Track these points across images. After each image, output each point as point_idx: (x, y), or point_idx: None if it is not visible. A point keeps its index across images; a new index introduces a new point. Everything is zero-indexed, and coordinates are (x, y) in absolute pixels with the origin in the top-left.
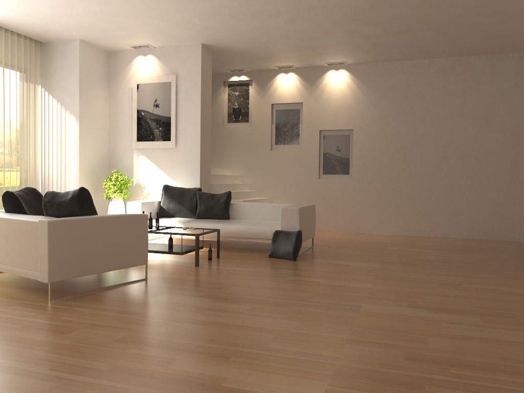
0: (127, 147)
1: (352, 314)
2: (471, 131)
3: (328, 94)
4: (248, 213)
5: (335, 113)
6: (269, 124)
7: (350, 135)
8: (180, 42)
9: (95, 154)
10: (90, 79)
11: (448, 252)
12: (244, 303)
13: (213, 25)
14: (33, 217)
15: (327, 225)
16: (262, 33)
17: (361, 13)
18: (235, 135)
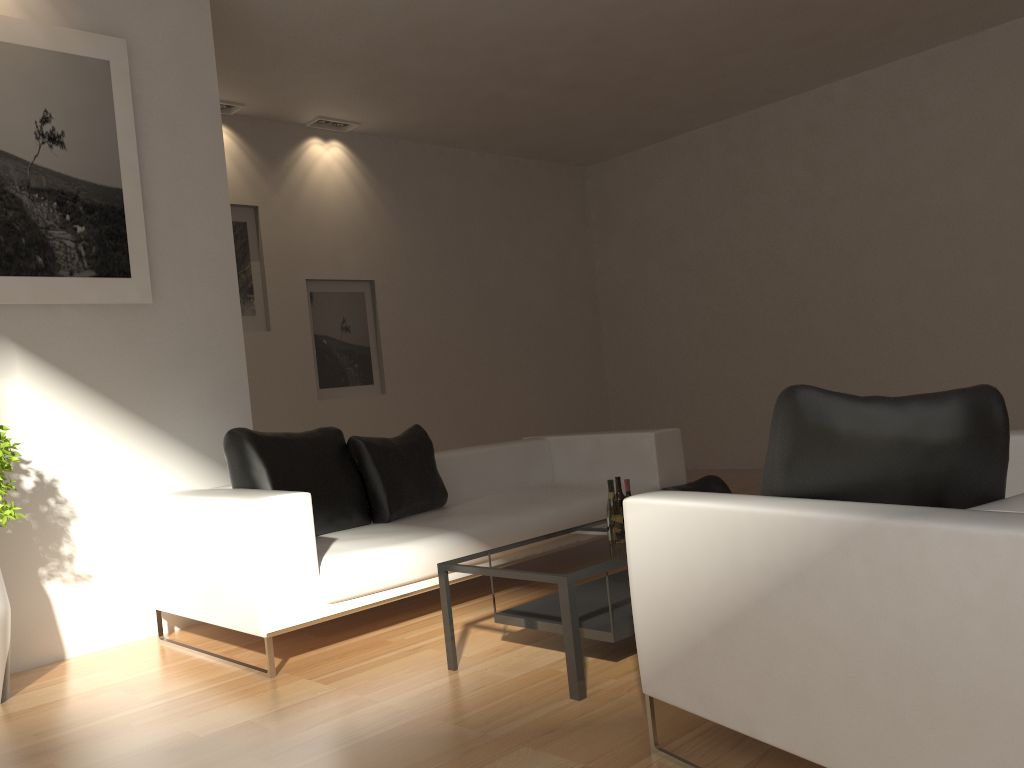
0: None
1: None
2: (546, 290)
3: (315, 193)
4: (462, 481)
5: (335, 240)
6: None
7: (366, 294)
8: None
9: None
10: None
11: None
12: None
13: None
14: None
15: None
16: None
17: (635, 28)
18: None
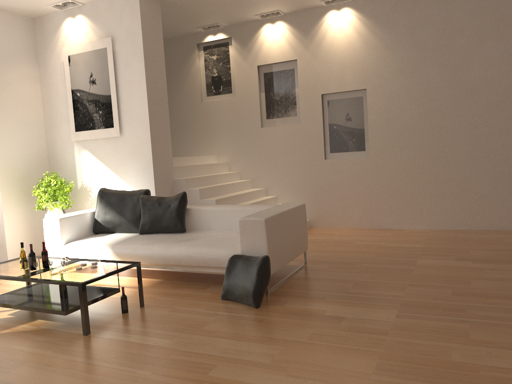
0: (66, 140)
1: None
2: None
3: (330, 44)
4: (212, 222)
5: (341, 69)
6: (257, 93)
7: (363, 98)
8: None
9: (25, 153)
10: (6, 55)
11: None
12: None
13: None
14: None
15: (340, 220)
16: None
17: None
18: (216, 112)
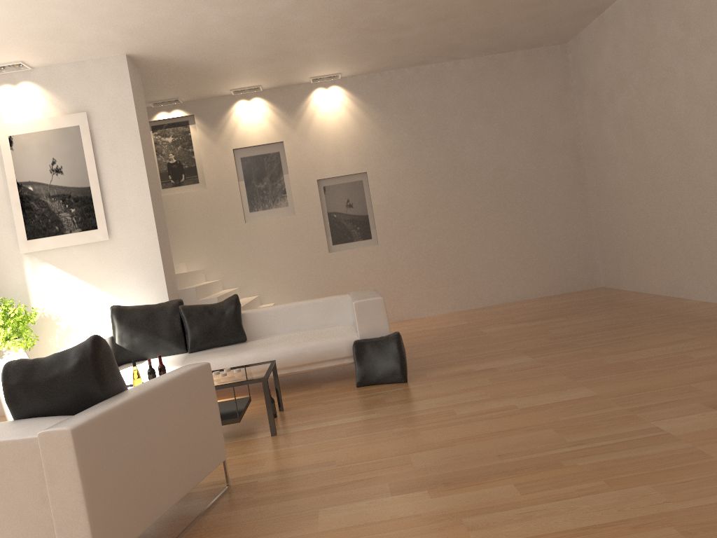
0: (7, 254)
1: (683, 446)
2: (523, 153)
3: (321, 124)
4: (275, 324)
5: (336, 151)
6: (236, 181)
7: (363, 182)
8: (87, 54)
9: None
10: None
11: (567, 318)
12: (490, 480)
13: (162, 17)
14: (2, 431)
15: None
16: (241, 28)
17: None
18: (180, 207)
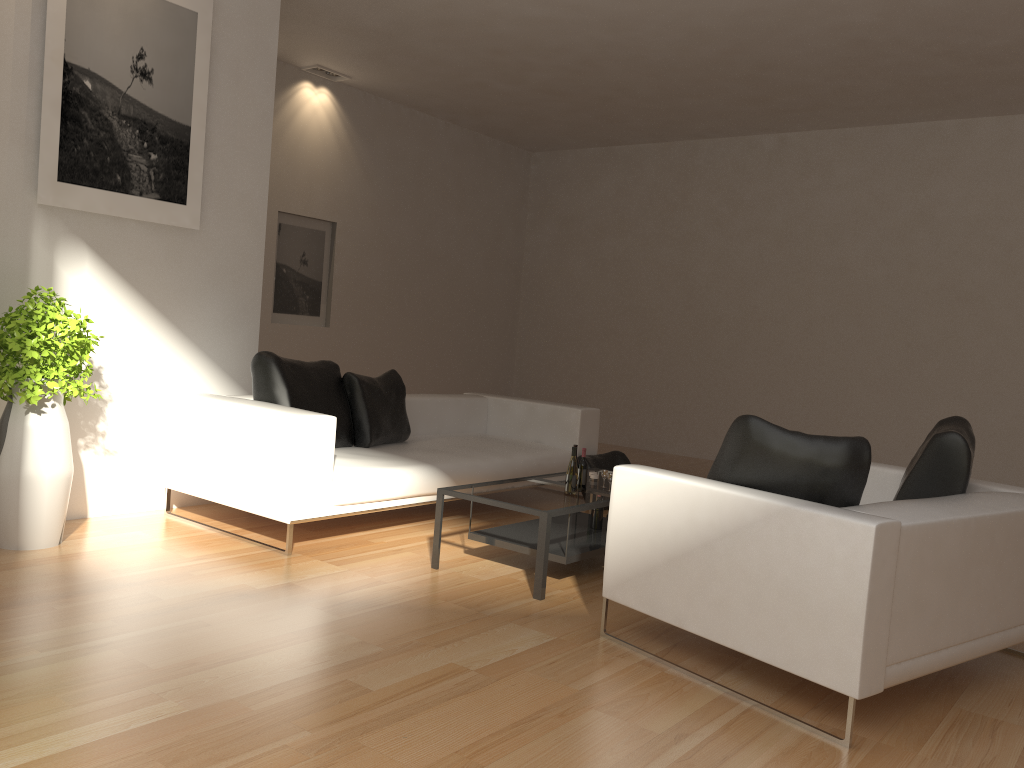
0: (3, 194)
1: None
2: (480, 258)
3: (299, 133)
4: (418, 422)
5: (310, 180)
6: None
7: (327, 234)
8: None
9: None
10: None
11: None
12: None
13: None
14: (1023, 500)
15: None
16: (446, 1)
17: (619, 62)
18: None
